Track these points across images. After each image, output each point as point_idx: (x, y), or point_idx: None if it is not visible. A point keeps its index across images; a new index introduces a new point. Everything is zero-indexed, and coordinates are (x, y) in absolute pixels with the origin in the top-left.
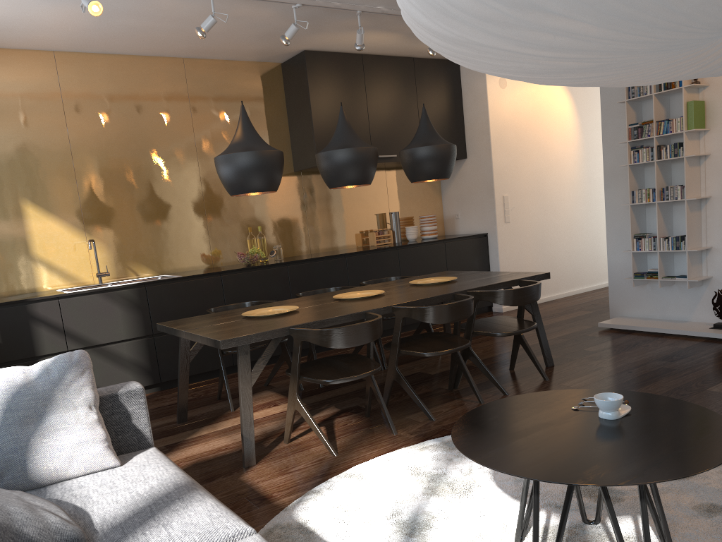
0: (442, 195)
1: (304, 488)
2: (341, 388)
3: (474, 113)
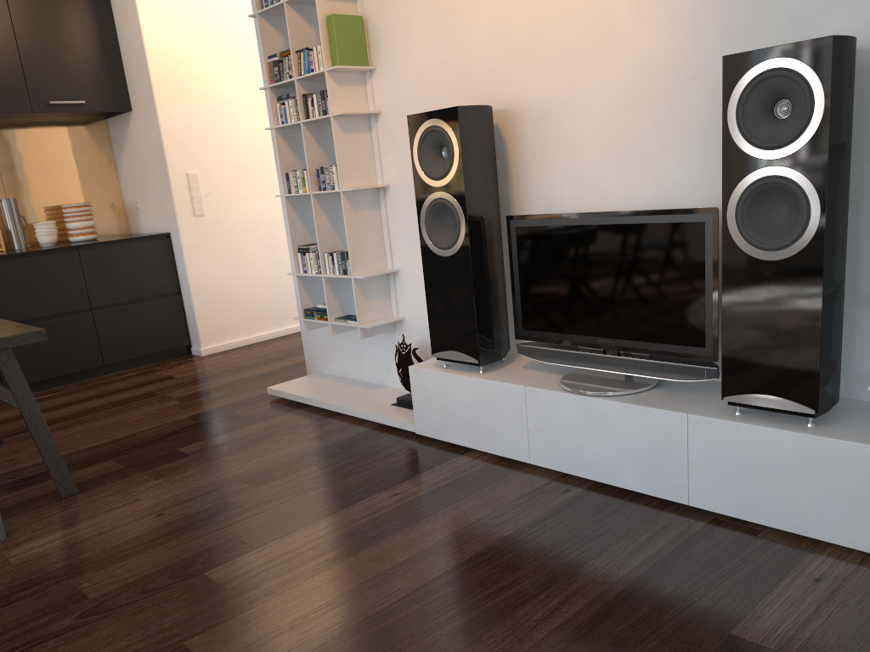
0: (118, 169)
1: None
2: None
3: (128, 36)
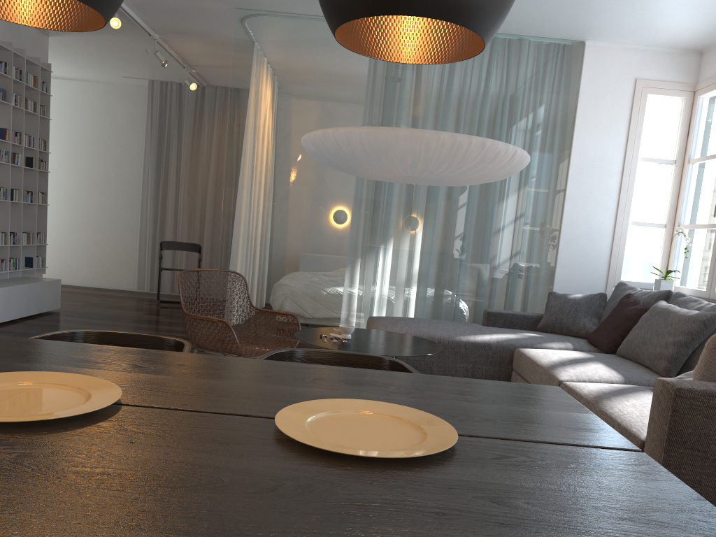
0: None
1: None
2: None
3: None
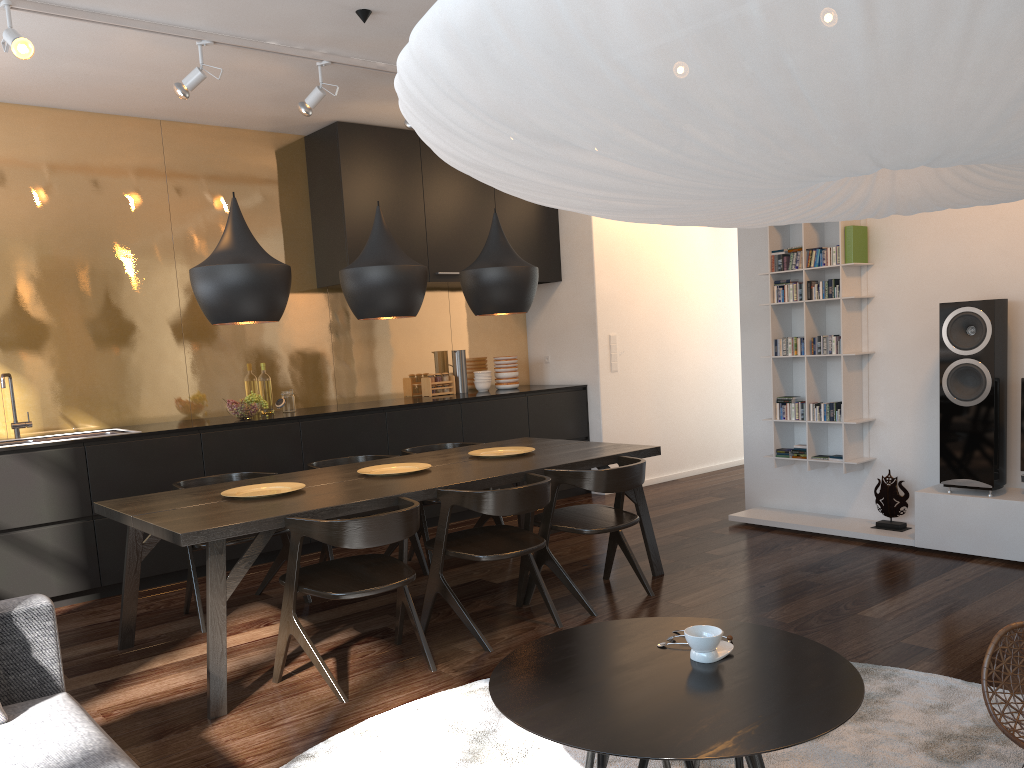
0: (527, 329)
1: (294, 750)
2: (366, 601)
3: (572, 221)
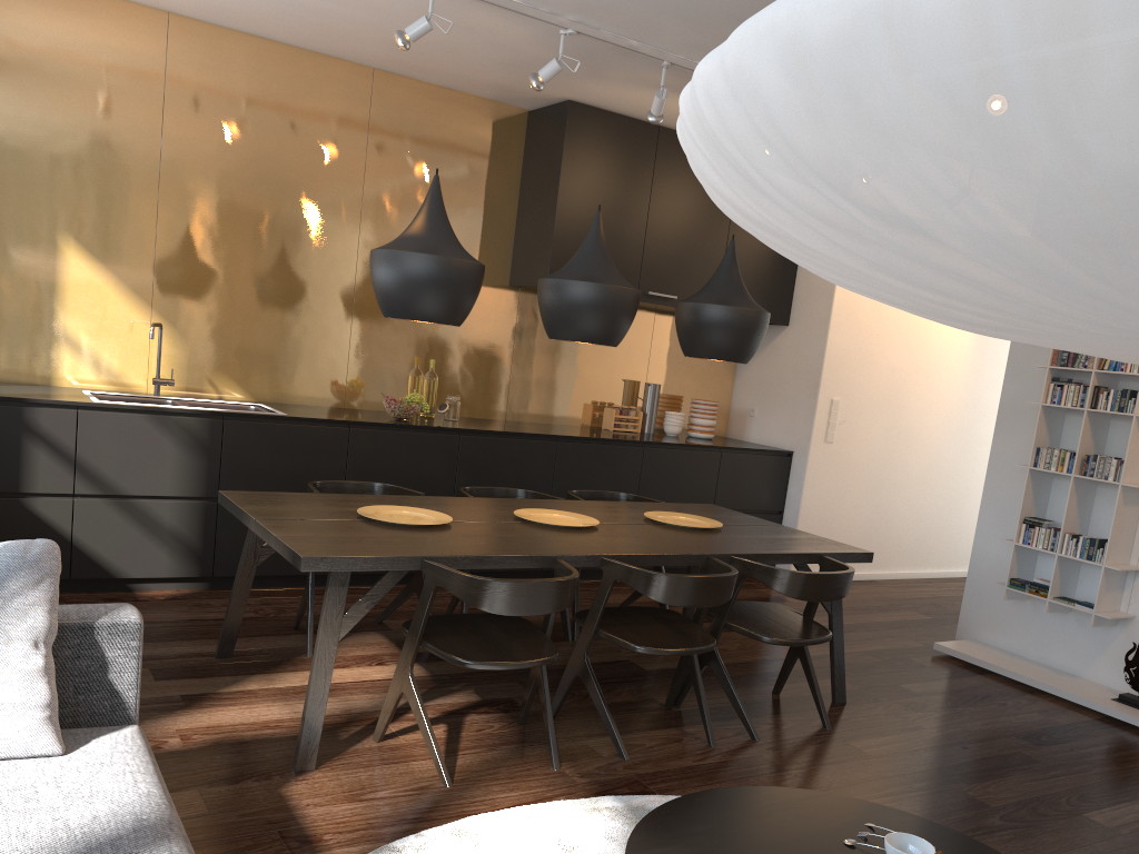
0: (736, 373)
1: (379, 836)
2: None
3: None
